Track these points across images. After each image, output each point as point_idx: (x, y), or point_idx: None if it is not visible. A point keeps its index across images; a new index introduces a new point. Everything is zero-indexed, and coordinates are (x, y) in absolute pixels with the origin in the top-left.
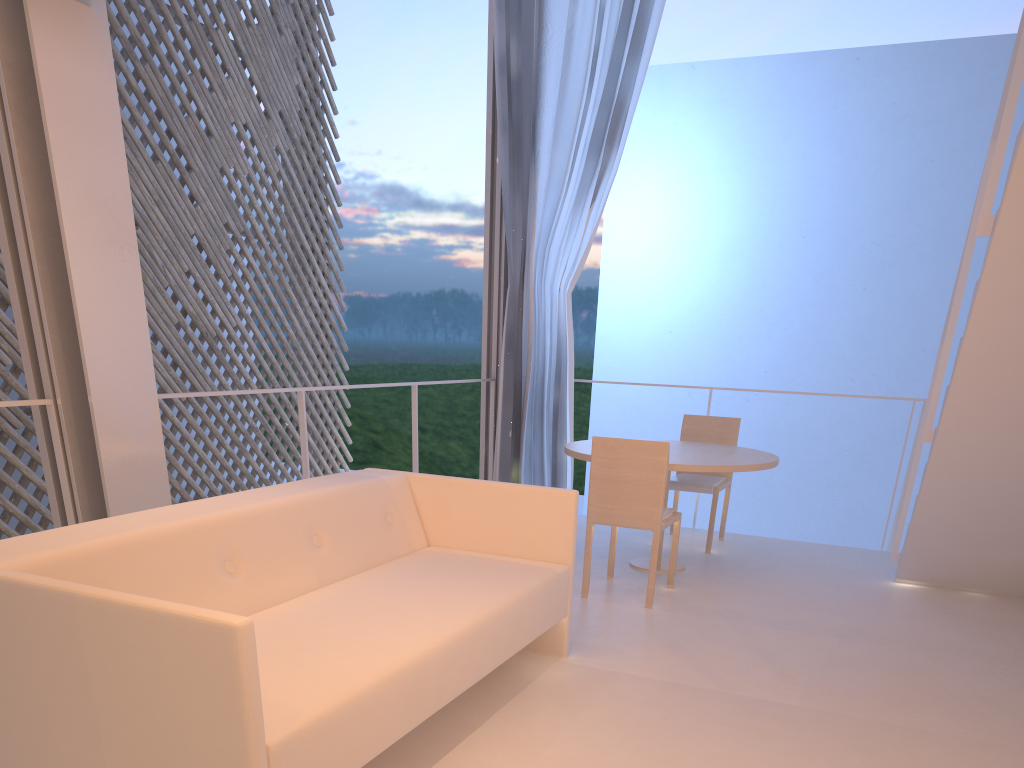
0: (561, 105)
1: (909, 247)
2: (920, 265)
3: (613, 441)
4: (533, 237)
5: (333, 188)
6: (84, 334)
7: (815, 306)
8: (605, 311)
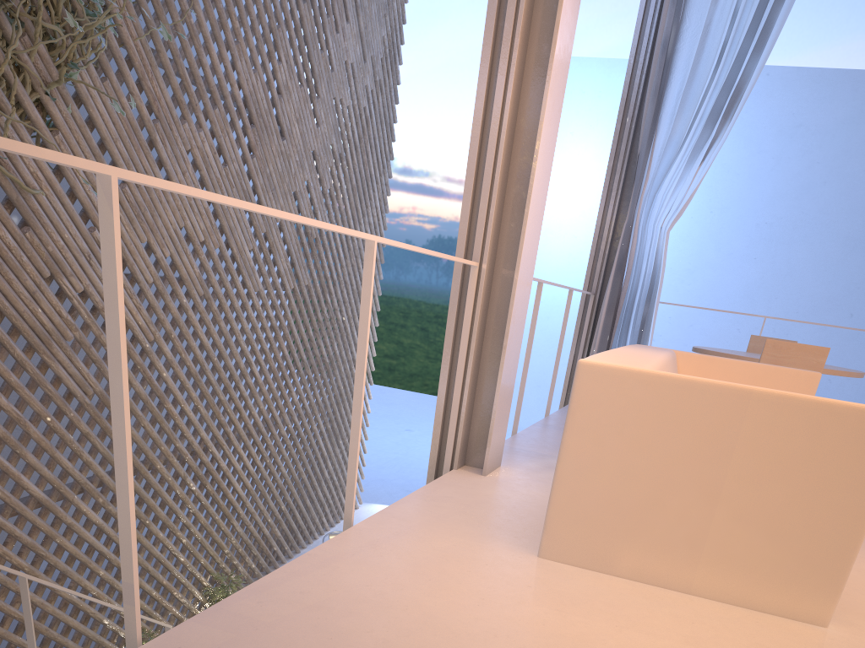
0: (690, 83)
1: (793, 229)
2: (800, 244)
3: (783, 343)
4: (645, 184)
5: (392, 126)
6: (528, 214)
7: (715, 268)
8: (542, 255)
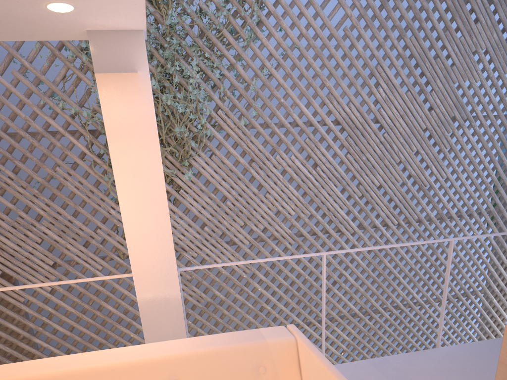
0: None
1: None
2: None
3: None
4: None
5: None
6: (129, 246)
7: None
8: None
